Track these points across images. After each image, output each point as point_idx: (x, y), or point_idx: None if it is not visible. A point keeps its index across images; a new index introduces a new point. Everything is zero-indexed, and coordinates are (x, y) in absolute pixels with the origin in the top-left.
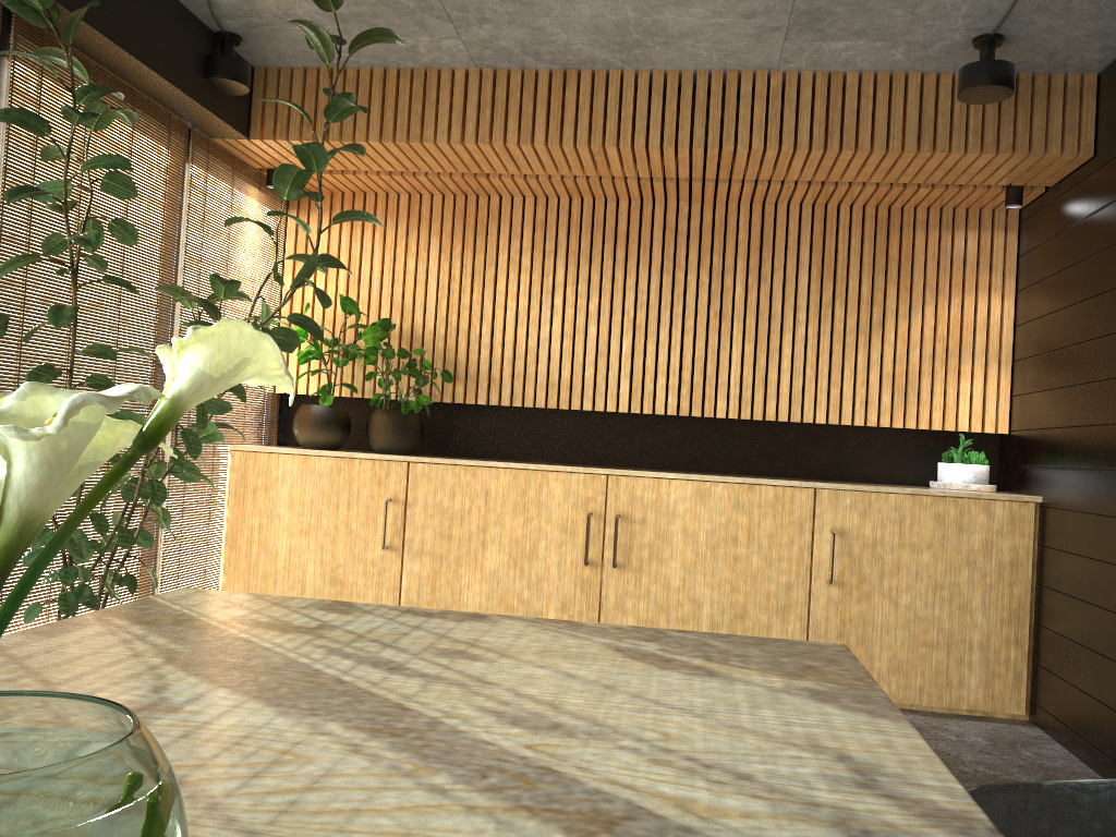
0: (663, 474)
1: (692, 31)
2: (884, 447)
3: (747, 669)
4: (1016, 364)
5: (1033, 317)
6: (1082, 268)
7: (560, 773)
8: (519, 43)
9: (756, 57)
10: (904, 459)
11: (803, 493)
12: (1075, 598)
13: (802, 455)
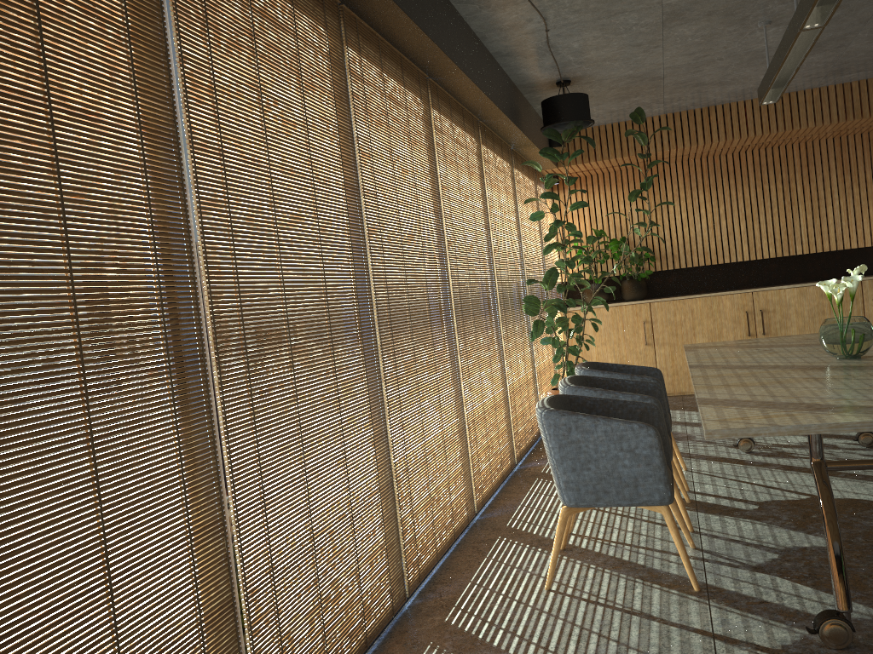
0: (780, 287)
1: None
2: None
3: None
4: None
5: None
6: None
7: None
8: (691, 103)
9: (806, 86)
10: None
11: None
12: None
13: (845, 265)
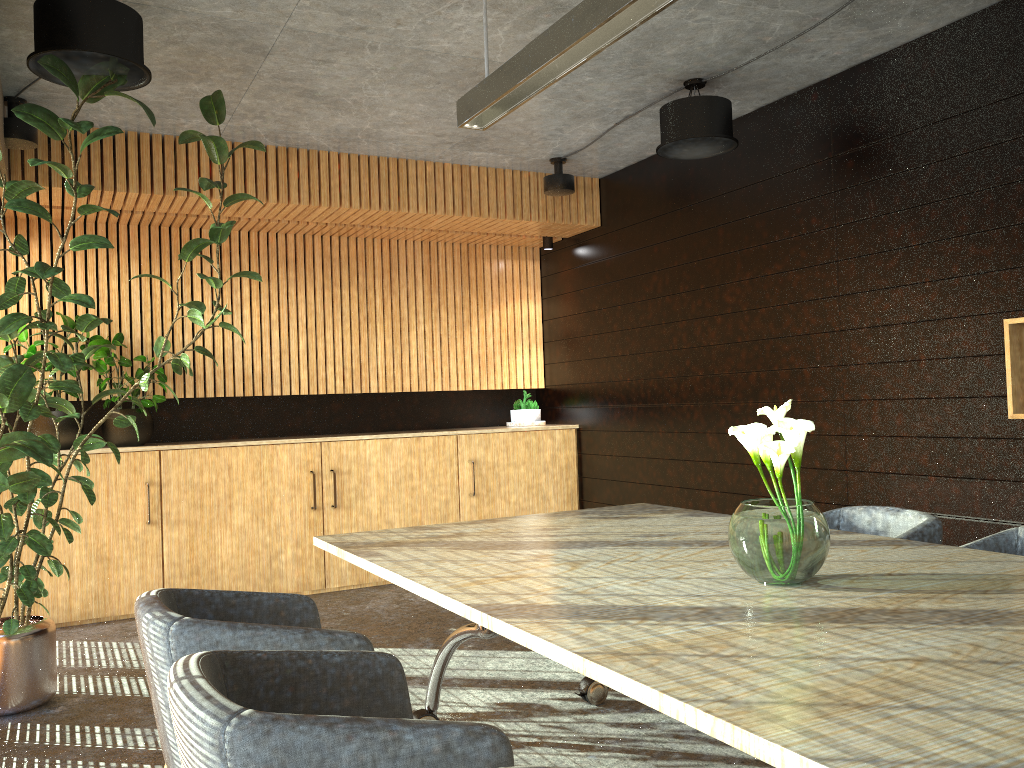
0: (360, 437)
1: (398, 138)
2: (472, 403)
3: (648, 514)
4: (546, 344)
5: (559, 316)
6: (598, 290)
7: (704, 540)
8: (270, 131)
9: (424, 154)
10: (484, 409)
11: (450, 438)
12: (611, 480)
13: (424, 413)
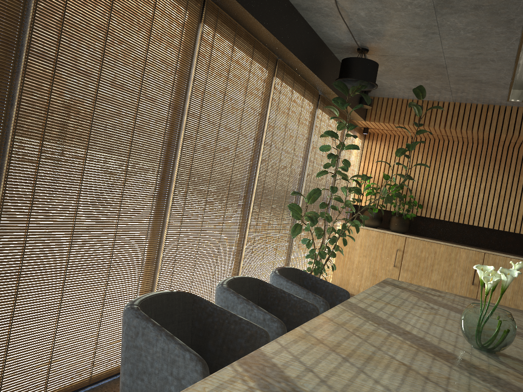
0: (508, 255)
1: None
2: None
3: None
4: None
5: None
6: None
7: None
8: (473, 97)
9: None
10: None
11: None
12: None
13: None
